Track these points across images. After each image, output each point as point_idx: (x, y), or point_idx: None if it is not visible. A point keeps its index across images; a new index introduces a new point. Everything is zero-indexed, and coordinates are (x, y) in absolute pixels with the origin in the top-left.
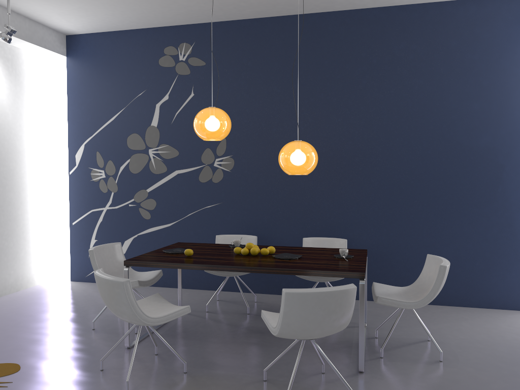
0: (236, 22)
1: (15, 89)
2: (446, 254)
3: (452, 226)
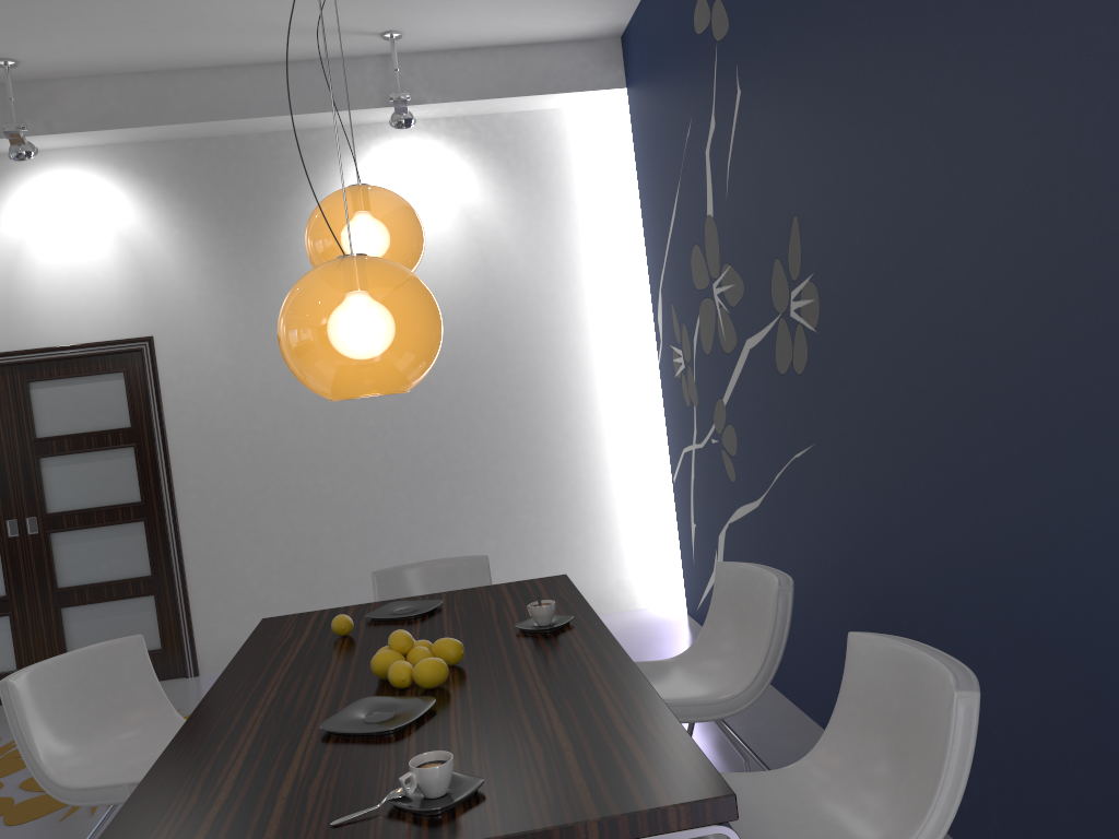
0: None
1: (529, 201)
2: None
3: None
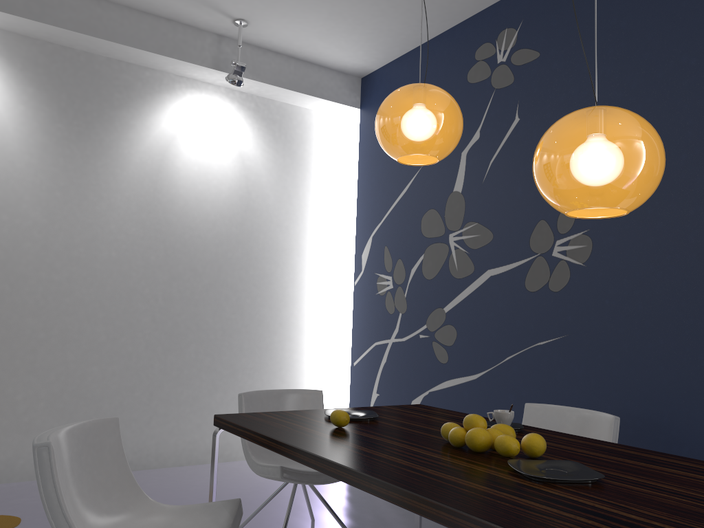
0: None
1: (283, 161)
2: None
3: None
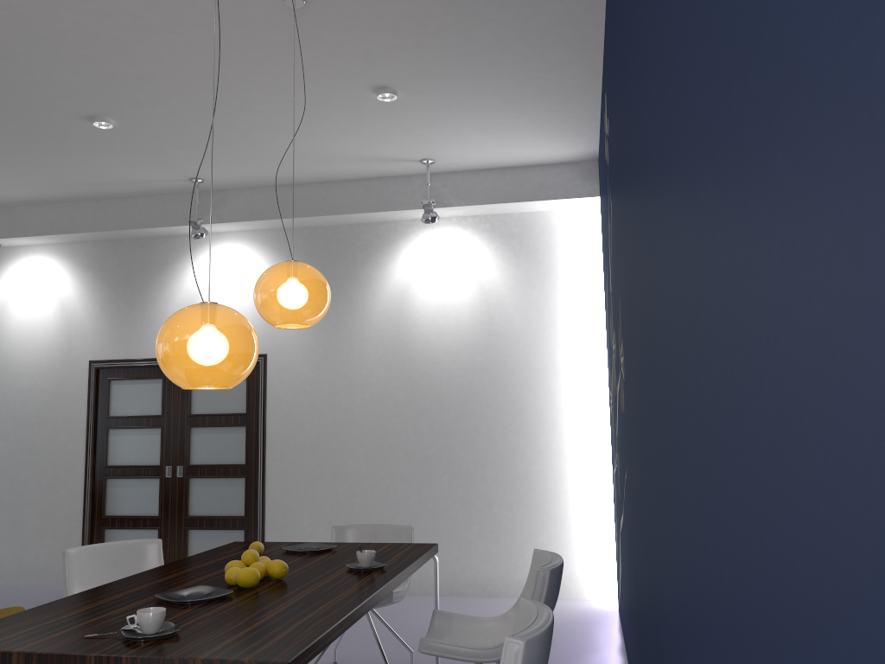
0: None
1: (526, 276)
2: None
3: None
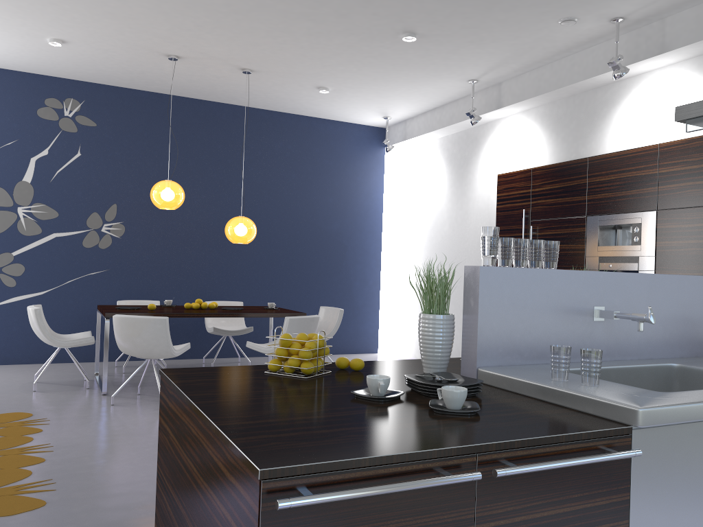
0: (133, 91)
1: None
2: (308, 314)
3: (313, 291)
